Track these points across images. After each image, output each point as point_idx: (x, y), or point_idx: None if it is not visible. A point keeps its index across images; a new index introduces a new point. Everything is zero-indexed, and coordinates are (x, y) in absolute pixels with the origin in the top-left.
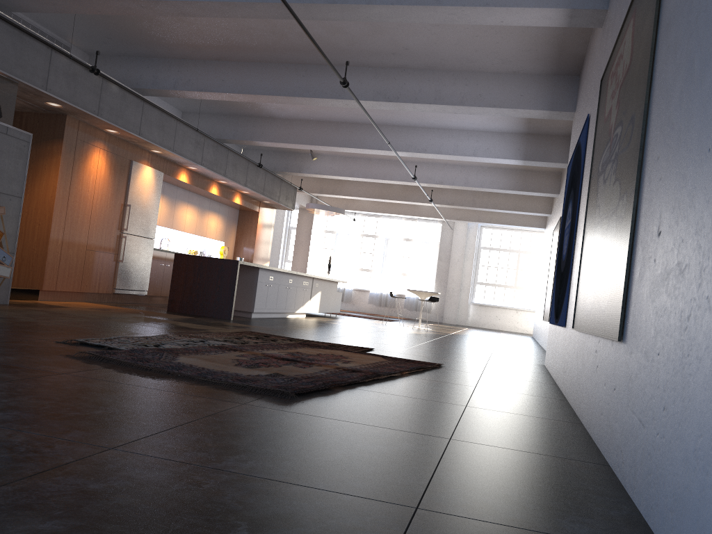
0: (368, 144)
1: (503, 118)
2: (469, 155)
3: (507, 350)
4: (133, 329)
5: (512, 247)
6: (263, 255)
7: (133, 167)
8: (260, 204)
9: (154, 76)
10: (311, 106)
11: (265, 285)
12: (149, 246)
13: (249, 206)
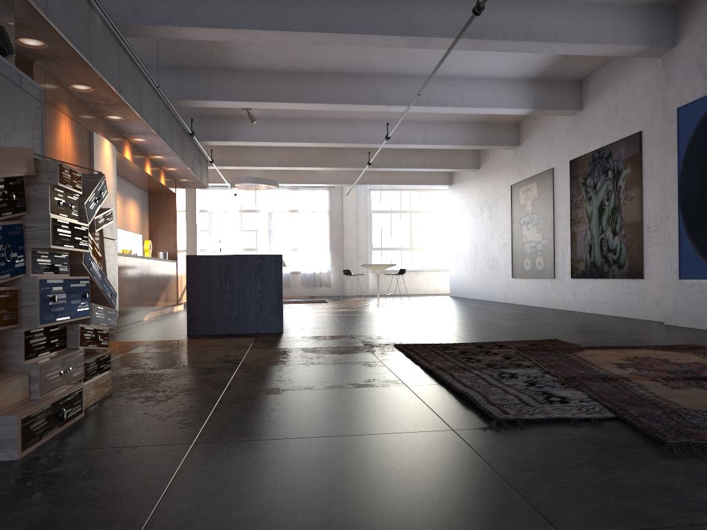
0: (361, 99)
1: (530, 62)
2: (478, 106)
3: (550, 314)
4: (354, 374)
5: (403, 208)
6: (182, 246)
7: (95, 142)
8: (176, 183)
9: (133, 6)
10: (305, 51)
11: None
12: (115, 250)
13: (170, 187)
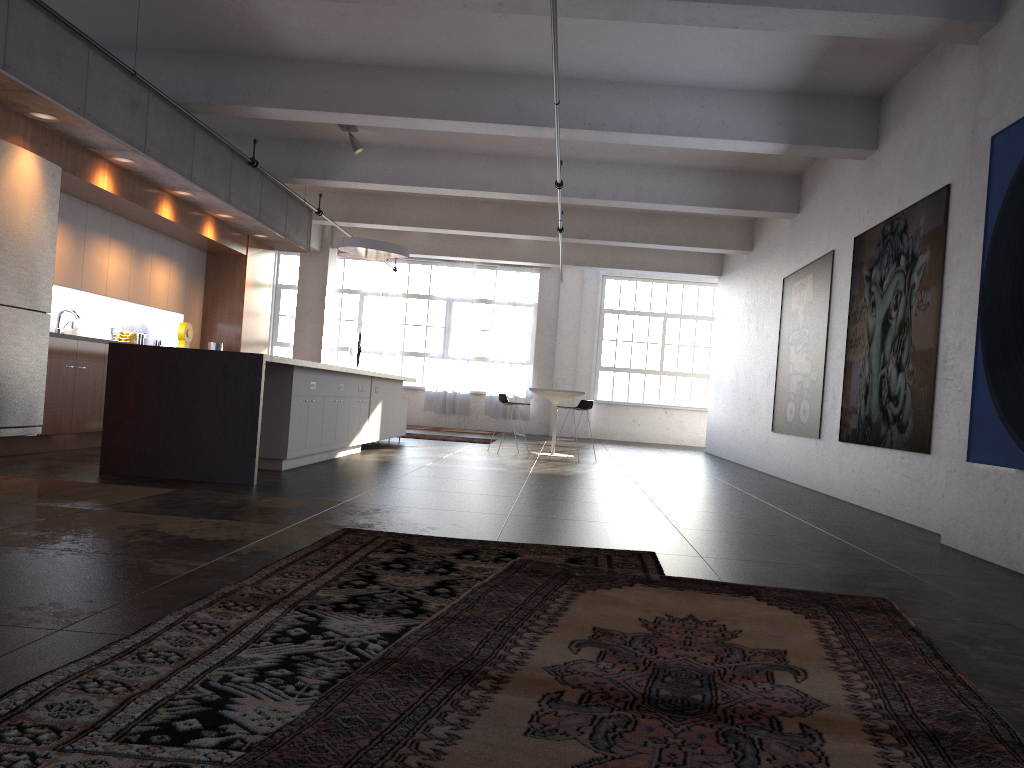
0: (491, 114)
1: (771, 57)
2: (689, 134)
3: (781, 500)
4: (62, 587)
5: (654, 308)
6: (258, 337)
7: None
8: (248, 240)
9: None
10: (383, 27)
11: (303, 400)
12: (41, 329)
13: (230, 245)
